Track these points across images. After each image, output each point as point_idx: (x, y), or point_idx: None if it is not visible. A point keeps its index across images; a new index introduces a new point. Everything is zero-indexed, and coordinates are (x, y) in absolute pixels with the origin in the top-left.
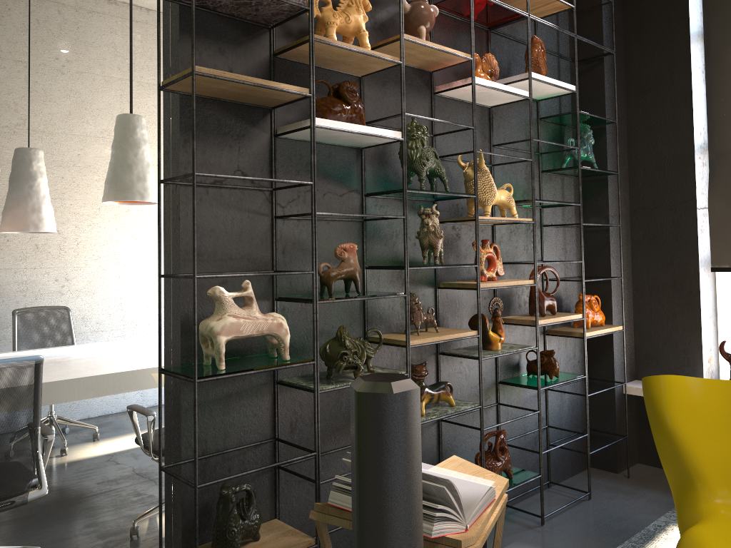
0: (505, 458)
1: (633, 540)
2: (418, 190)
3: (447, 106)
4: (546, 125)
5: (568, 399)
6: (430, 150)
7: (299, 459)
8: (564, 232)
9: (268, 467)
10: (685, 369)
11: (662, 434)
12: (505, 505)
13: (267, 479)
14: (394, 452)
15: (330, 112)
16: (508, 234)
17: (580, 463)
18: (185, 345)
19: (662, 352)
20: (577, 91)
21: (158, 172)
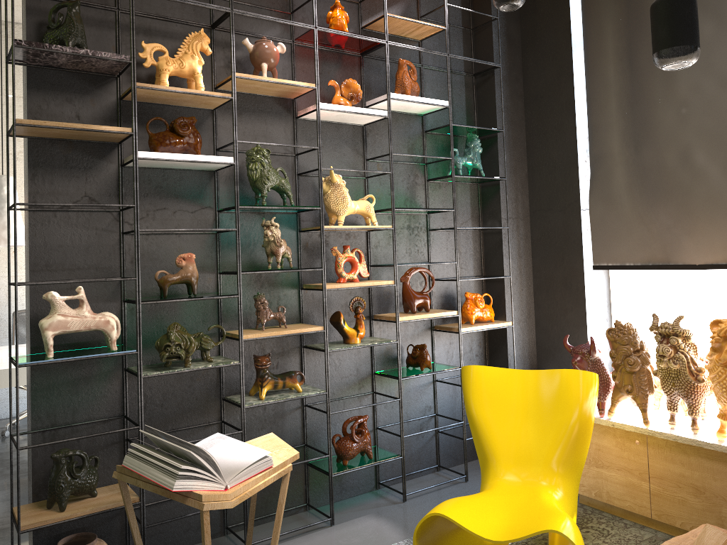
0: (364, 440)
1: None
2: (252, 206)
3: (313, 128)
4: (434, 137)
5: None
6: (272, 170)
7: (121, 431)
8: (457, 235)
9: (89, 436)
10: None
11: (468, 418)
12: (287, 473)
13: (116, 449)
14: None
15: (160, 145)
16: (387, 239)
17: None
18: (35, 339)
19: (557, 347)
20: (449, 106)
21: (7, 201)
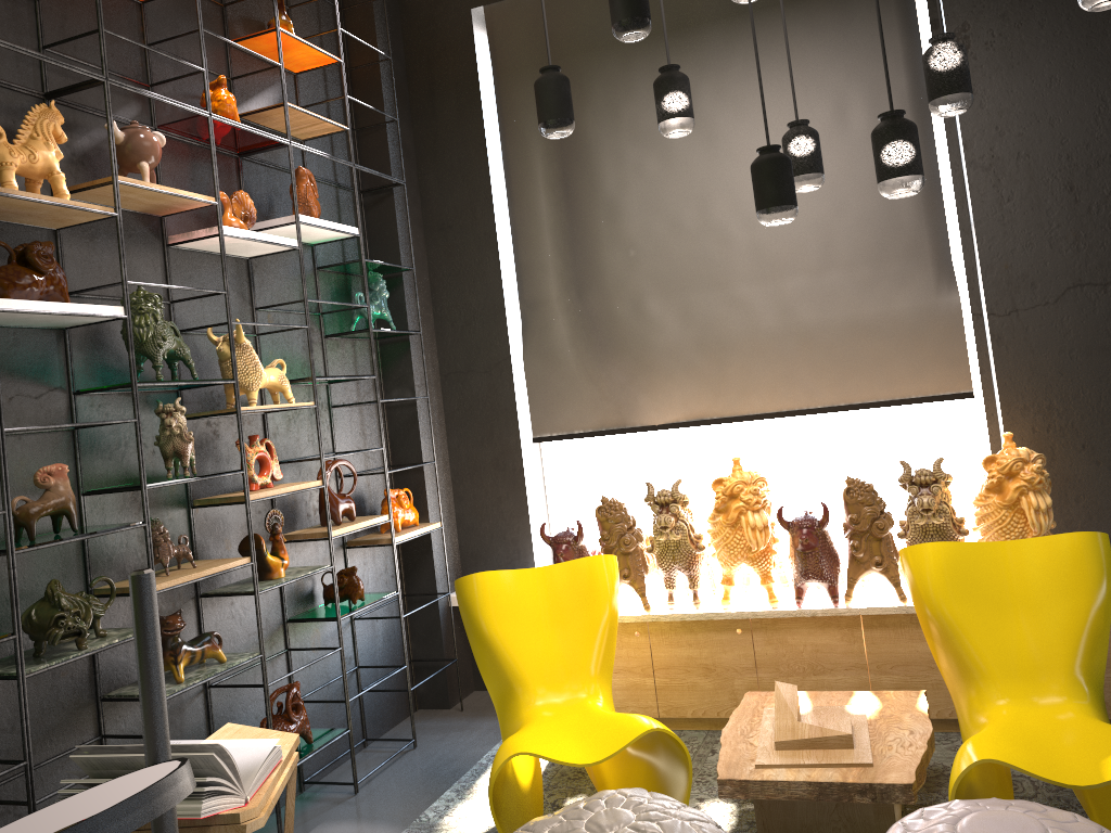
0: (301, 717)
1: (463, 779)
2: (154, 382)
3: (189, 261)
4: (327, 275)
5: (383, 627)
6: (168, 326)
7: (1, 775)
8: (361, 411)
9: None
10: (516, 564)
11: (478, 642)
12: (296, 765)
13: None
14: (146, 592)
15: (14, 287)
16: (286, 423)
17: (404, 707)
18: None
19: (490, 547)
20: (361, 235)
21: None
